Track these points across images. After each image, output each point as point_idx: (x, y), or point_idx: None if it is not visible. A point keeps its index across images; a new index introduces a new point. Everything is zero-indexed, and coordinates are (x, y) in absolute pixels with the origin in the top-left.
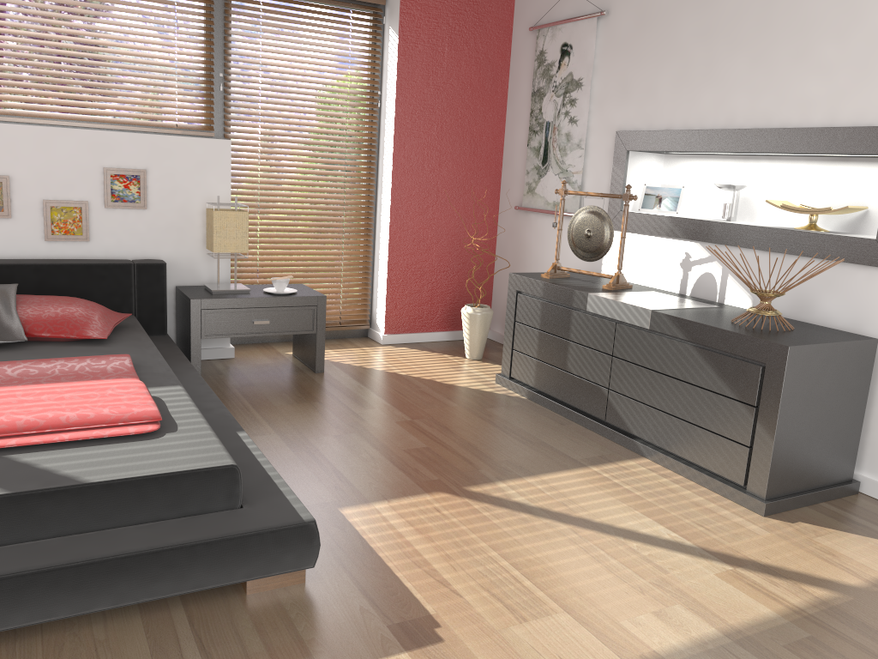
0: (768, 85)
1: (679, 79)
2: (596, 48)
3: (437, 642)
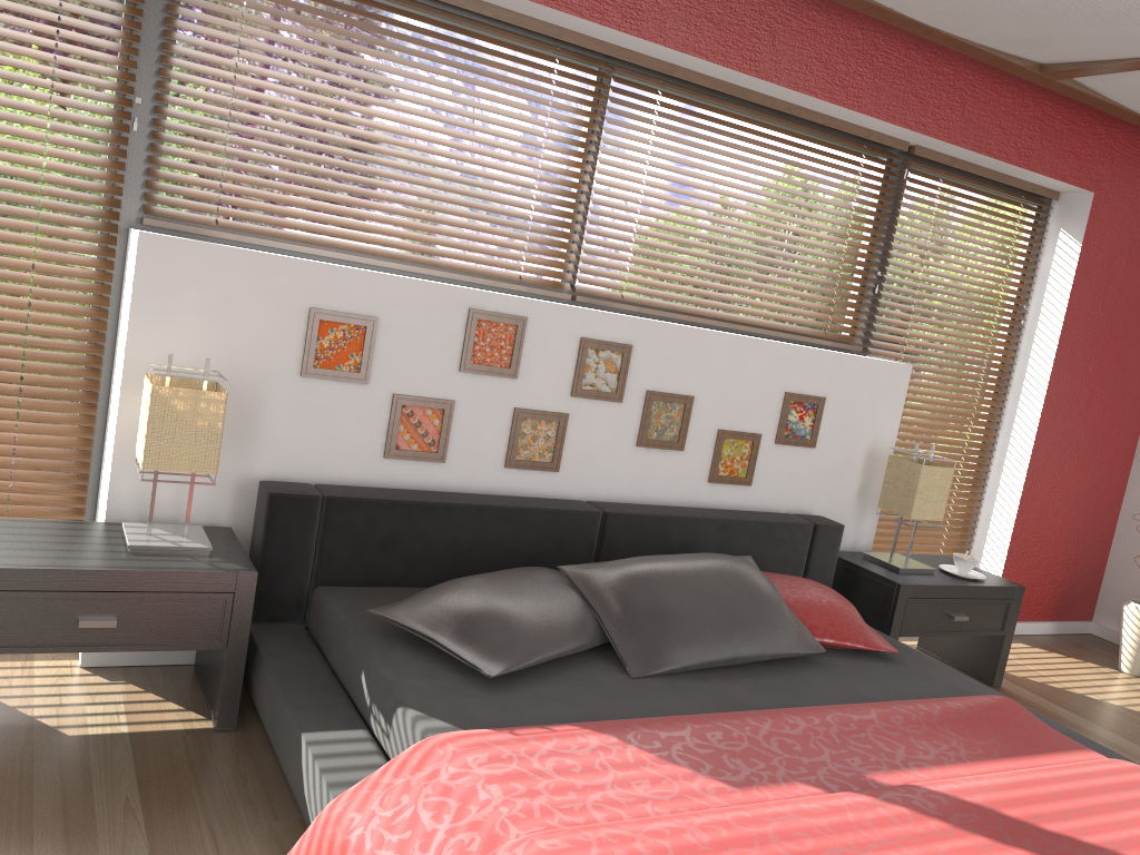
0: None
1: None
2: None
3: None
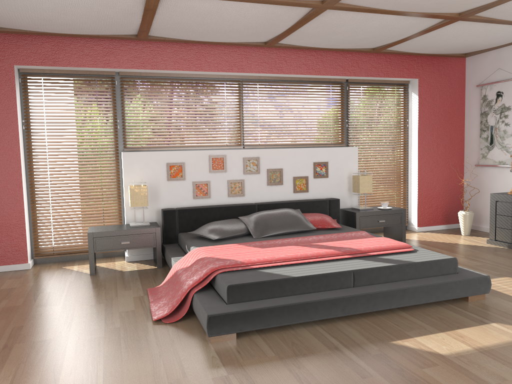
0: None
1: None
2: None
3: None
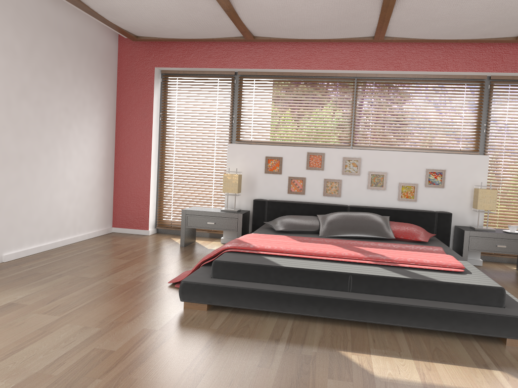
0: None
1: None
2: None
3: None
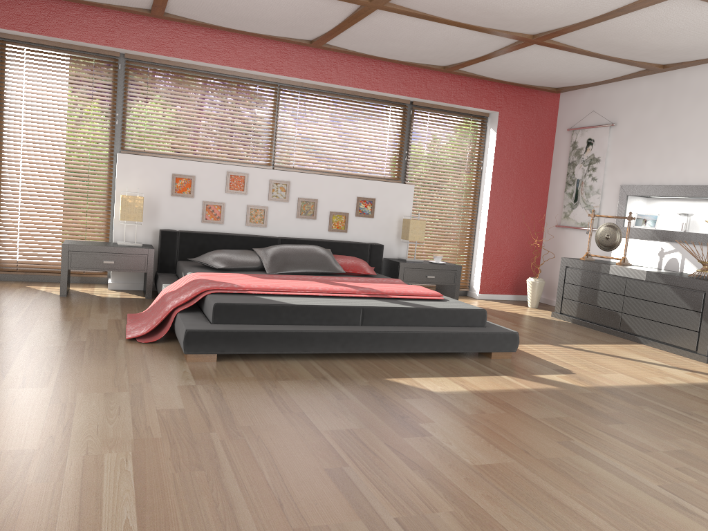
0: (705, 164)
1: (657, 159)
2: (608, 142)
3: (574, 373)
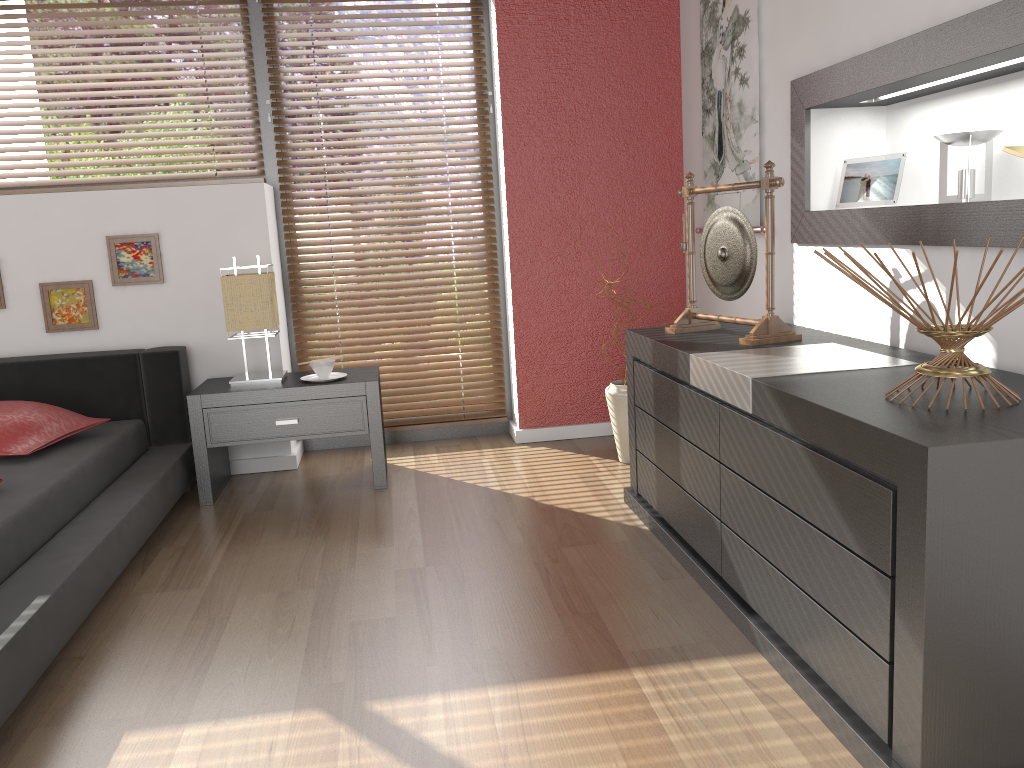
0: None
1: None
2: None
3: None
